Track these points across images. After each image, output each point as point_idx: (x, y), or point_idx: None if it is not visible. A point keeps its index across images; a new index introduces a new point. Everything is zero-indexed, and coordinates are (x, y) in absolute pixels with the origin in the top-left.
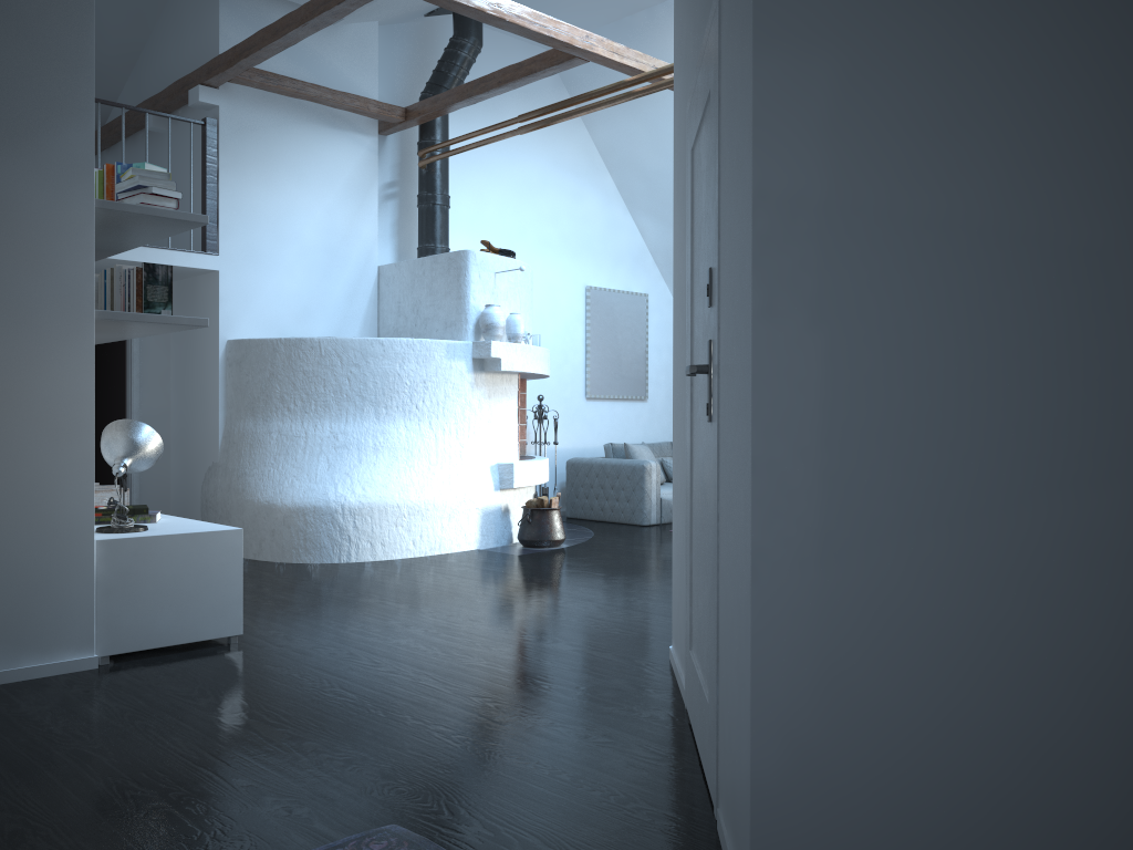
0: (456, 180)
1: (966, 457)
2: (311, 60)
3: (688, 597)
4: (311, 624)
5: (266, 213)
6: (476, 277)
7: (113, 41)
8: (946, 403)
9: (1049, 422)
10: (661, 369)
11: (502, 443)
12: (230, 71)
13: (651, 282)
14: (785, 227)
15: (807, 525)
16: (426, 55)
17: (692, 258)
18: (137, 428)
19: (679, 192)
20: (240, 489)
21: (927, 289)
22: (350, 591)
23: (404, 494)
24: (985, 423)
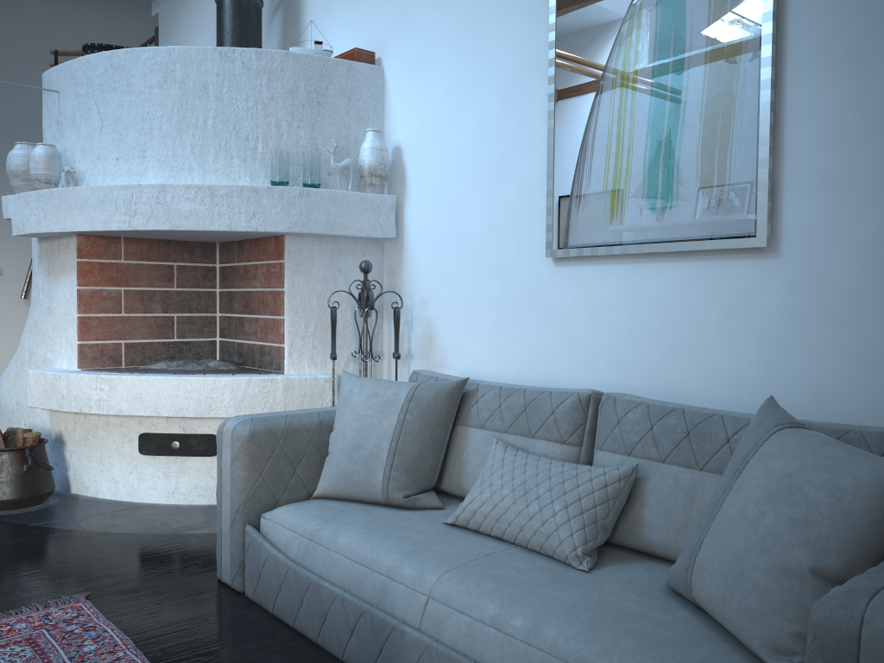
0: None
1: None
2: None
3: None
4: None
5: None
6: (45, 109)
7: None
8: None
9: None
10: (861, 125)
11: (60, 341)
12: None
13: None
14: None
15: None
16: None
17: None
18: None
19: None
20: None
21: None
22: None
23: None
24: None
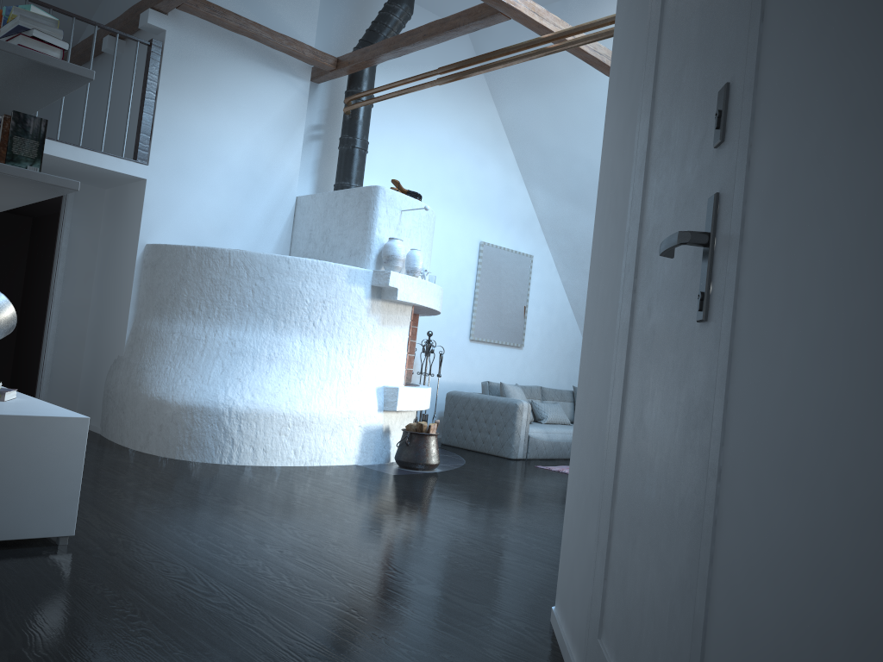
0: (376, 133)
1: None
2: (257, 4)
3: (602, 566)
4: (160, 530)
5: (198, 133)
6: (383, 211)
7: None
8: None
9: None
10: (537, 322)
11: (390, 368)
12: None
13: (536, 246)
14: None
15: None
16: (362, 20)
17: (650, 131)
18: None
19: (622, 81)
20: (137, 383)
21: None
22: (218, 495)
23: (291, 404)
24: None
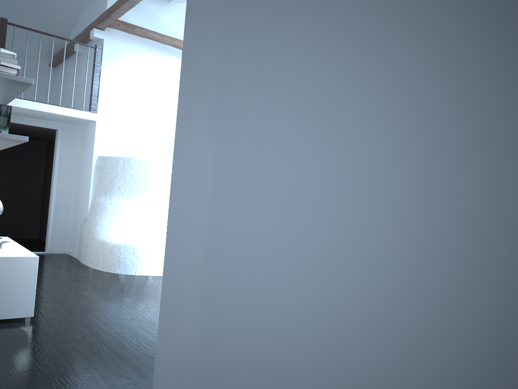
0: None
1: (317, 304)
2: (154, 20)
3: None
4: (82, 313)
5: (123, 94)
6: None
7: (65, 8)
8: (304, 229)
9: (413, 274)
10: None
11: None
12: (107, 21)
13: None
14: (202, 34)
15: (189, 342)
16: None
17: None
18: None
19: None
20: (93, 232)
21: (298, 86)
22: (124, 293)
23: None
24: (339, 262)
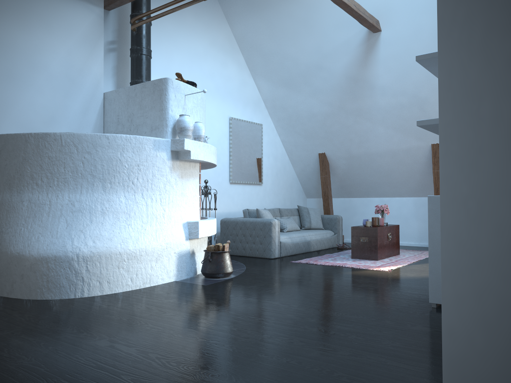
0: (154, 45)
1: None
2: None
3: None
4: None
5: (22, 48)
6: (173, 96)
7: None
8: None
9: None
10: (269, 167)
11: (190, 208)
12: None
13: (263, 118)
14: None
15: None
16: None
17: None
18: None
19: None
20: None
21: None
22: (82, 331)
23: (124, 244)
24: None
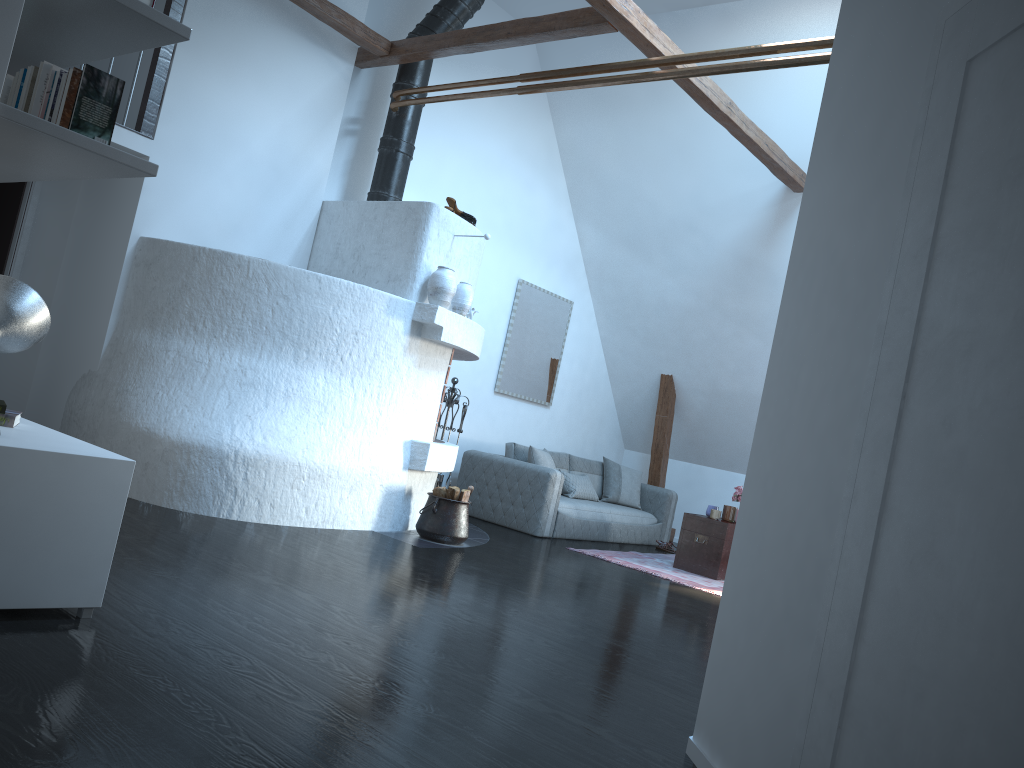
0: (419, 136)
1: None
2: None
3: (831, 711)
4: (192, 604)
5: (217, 109)
6: (434, 234)
7: None
8: None
9: None
10: (569, 379)
11: (421, 419)
12: None
13: (578, 291)
14: None
15: None
16: (419, 0)
17: (938, 214)
18: (19, 292)
19: (852, 142)
20: (117, 408)
21: None
22: (236, 560)
23: (308, 453)
24: None
